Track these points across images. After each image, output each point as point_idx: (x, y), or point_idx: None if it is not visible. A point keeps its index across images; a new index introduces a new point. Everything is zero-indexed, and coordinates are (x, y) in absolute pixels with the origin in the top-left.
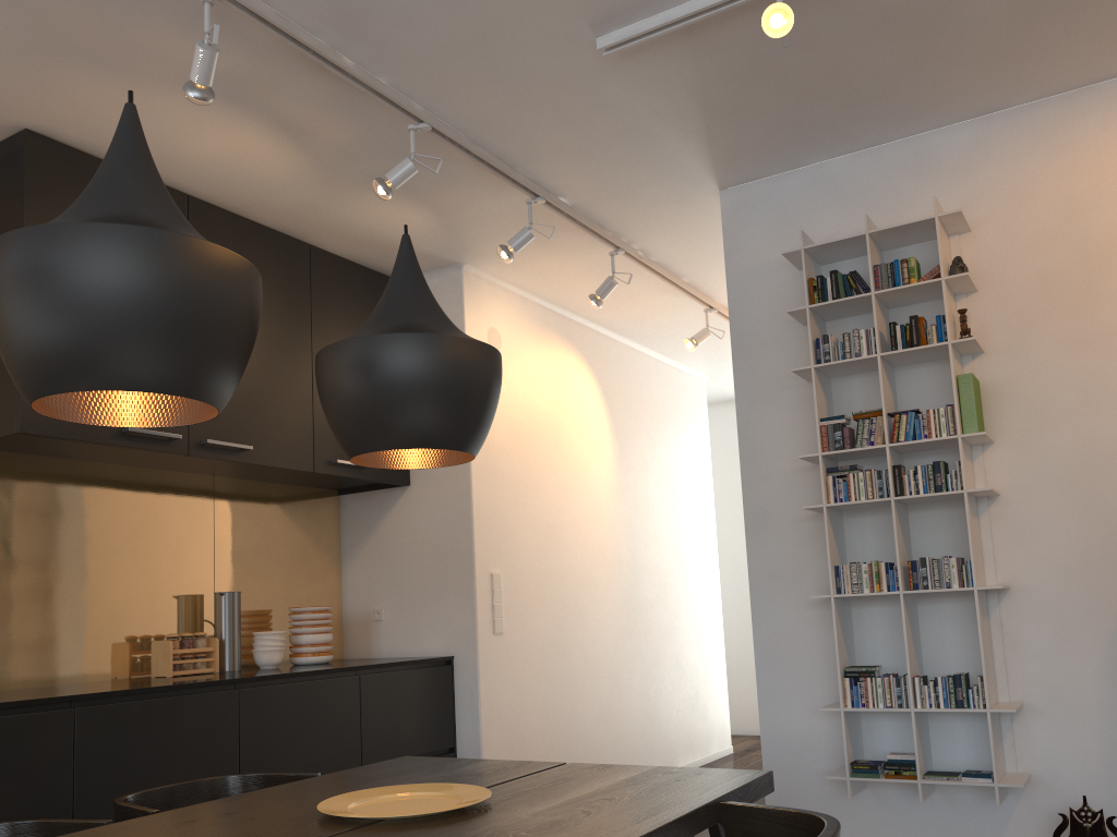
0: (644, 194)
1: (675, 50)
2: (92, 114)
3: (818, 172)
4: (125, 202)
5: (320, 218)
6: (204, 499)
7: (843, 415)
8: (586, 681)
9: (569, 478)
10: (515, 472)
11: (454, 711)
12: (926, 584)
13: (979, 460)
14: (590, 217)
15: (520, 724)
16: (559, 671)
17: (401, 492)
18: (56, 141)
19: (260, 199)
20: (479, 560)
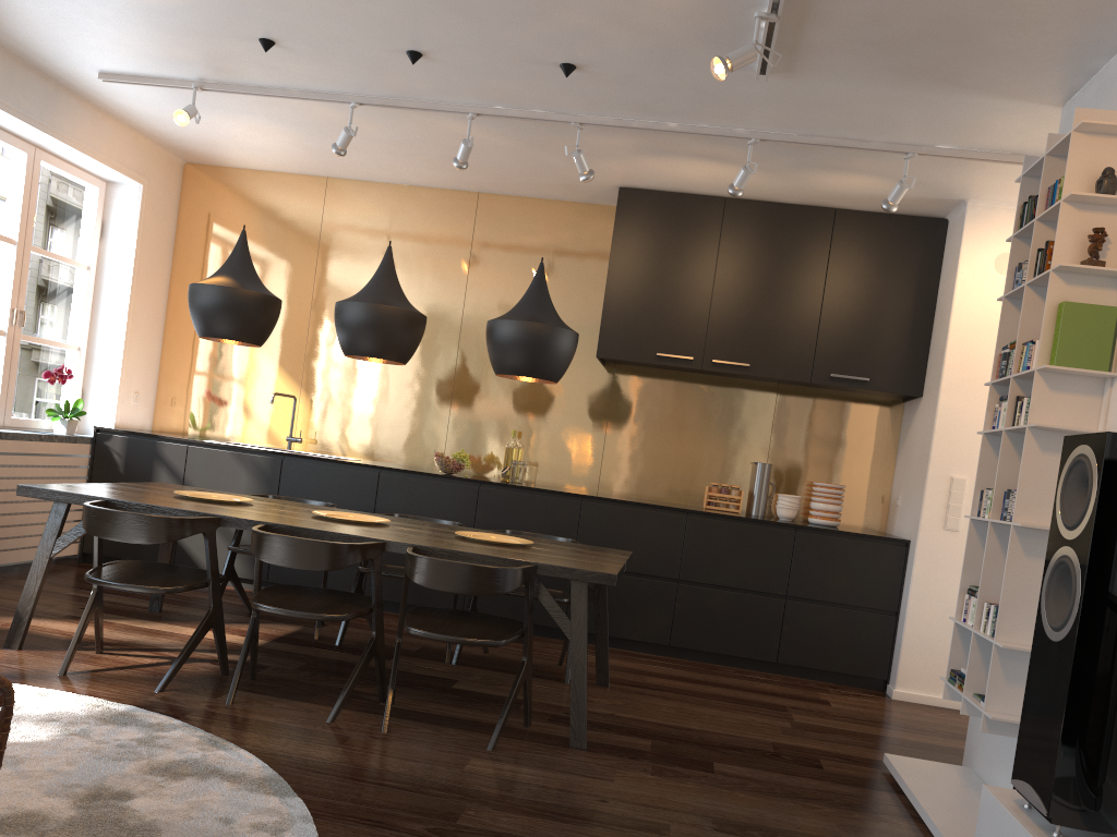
0: (998, 127)
1: (810, 58)
2: (631, 175)
3: (1104, 75)
4: (365, 288)
5: (813, 193)
6: (767, 399)
7: (1007, 345)
8: None
9: None
10: None
11: (902, 584)
12: (1005, 516)
13: (1105, 395)
14: (992, 151)
15: None
16: None
17: (919, 402)
18: (636, 189)
19: (764, 191)
20: (935, 464)
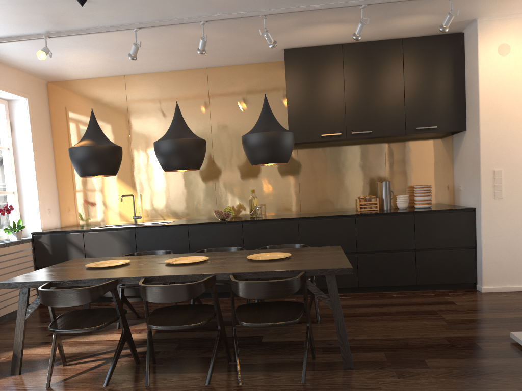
0: None
1: None
2: (290, 41)
3: None
4: (168, 131)
5: (391, 32)
6: (380, 147)
7: None
8: None
9: None
10: (518, 117)
11: (475, 231)
12: None
13: None
14: None
15: (515, 240)
16: None
17: (464, 133)
18: (293, 48)
19: (363, 36)
20: (484, 165)
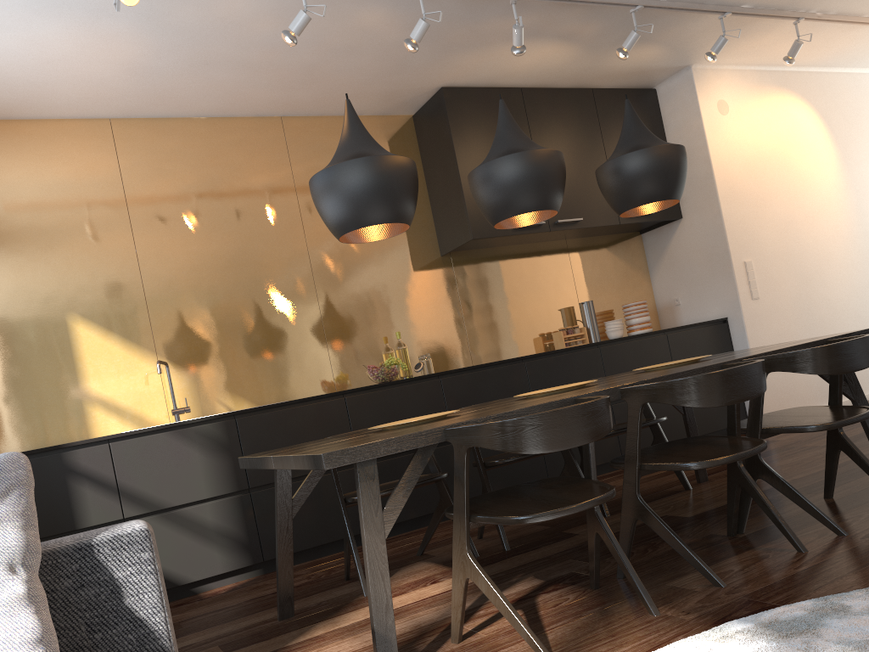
0: None
1: None
2: (469, 69)
3: None
4: (509, 142)
5: (594, 73)
6: (563, 254)
7: None
8: (832, 322)
9: (799, 186)
10: (752, 192)
11: (732, 350)
12: None
13: None
14: (769, 8)
15: None
16: (807, 318)
17: (678, 223)
18: (455, 87)
19: (558, 76)
20: (734, 255)
